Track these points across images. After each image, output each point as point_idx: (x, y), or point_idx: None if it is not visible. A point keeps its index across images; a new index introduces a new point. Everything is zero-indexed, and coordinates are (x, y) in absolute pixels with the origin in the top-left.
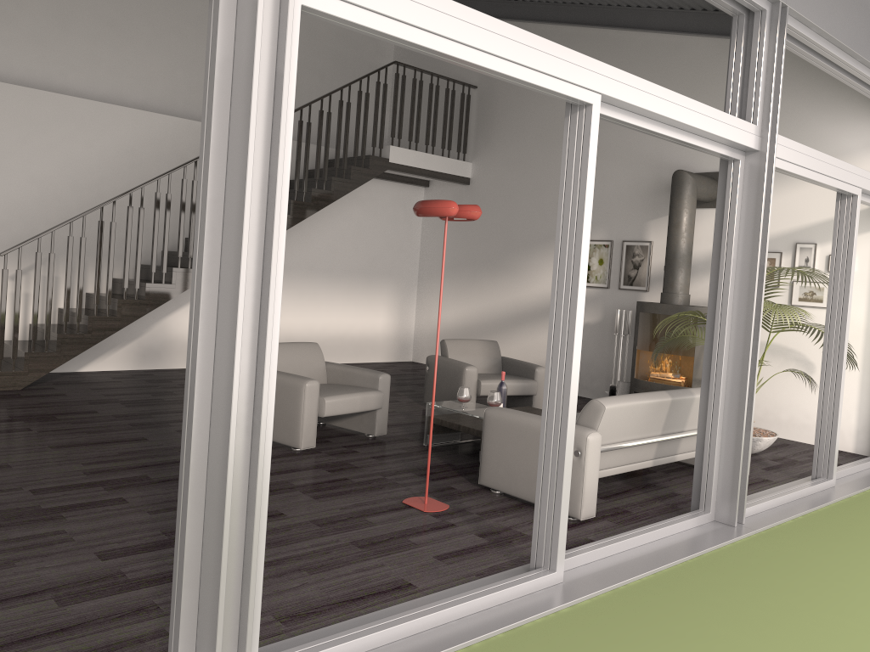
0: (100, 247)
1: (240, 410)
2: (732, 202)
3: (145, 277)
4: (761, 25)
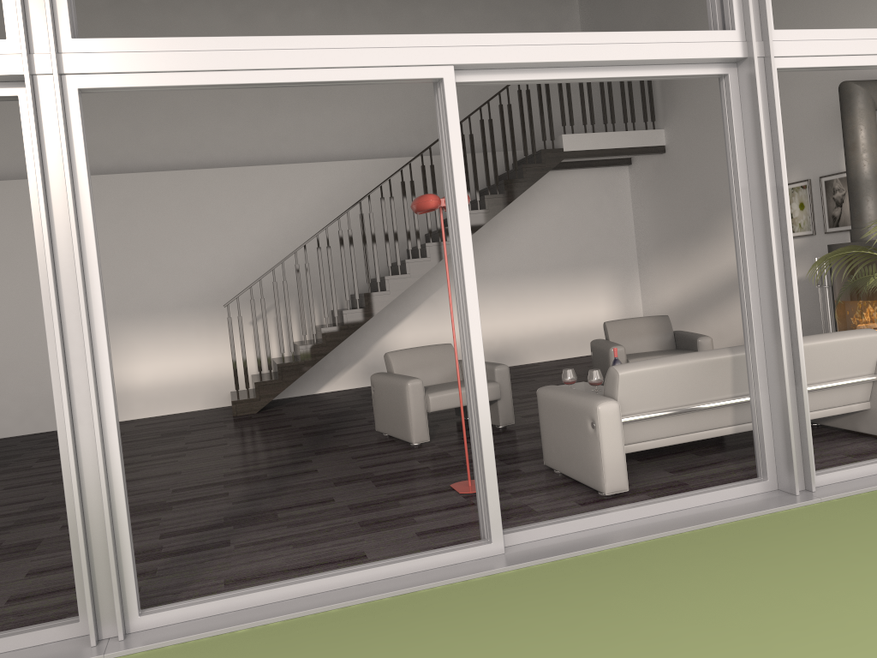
0: (299, 286)
1: (82, 410)
2: (730, 123)
3: (354, 305)
4: None
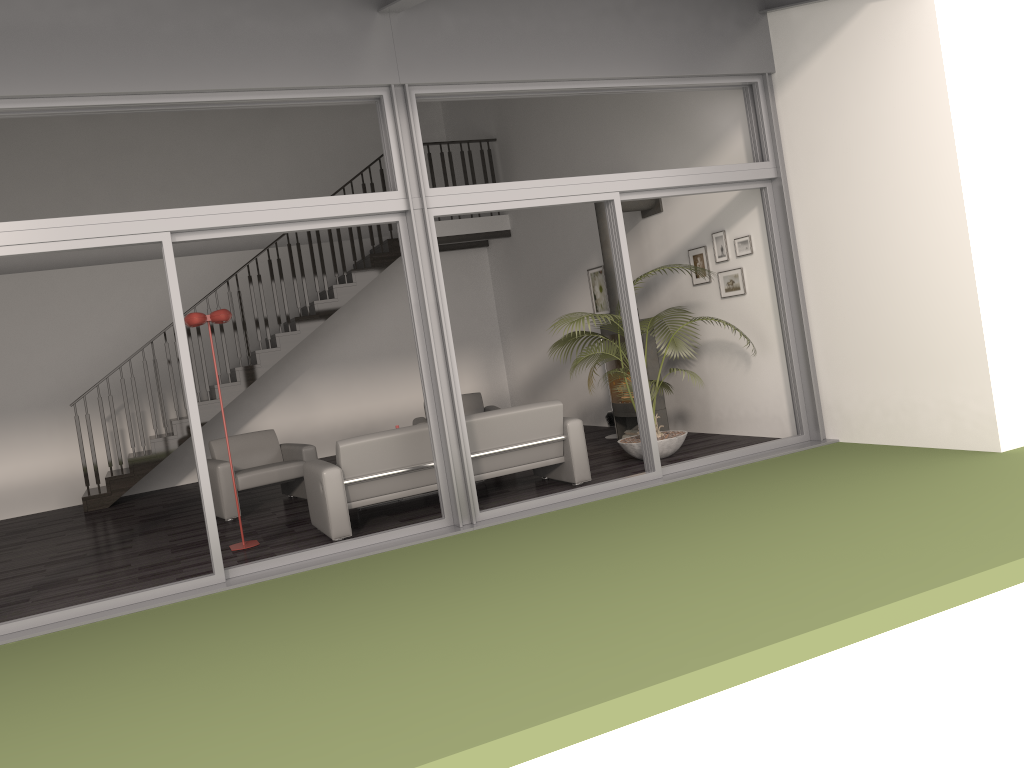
0: (148, 382)
1: None
2: (403, 256)
3: (211, 396)
4: (384, 108)
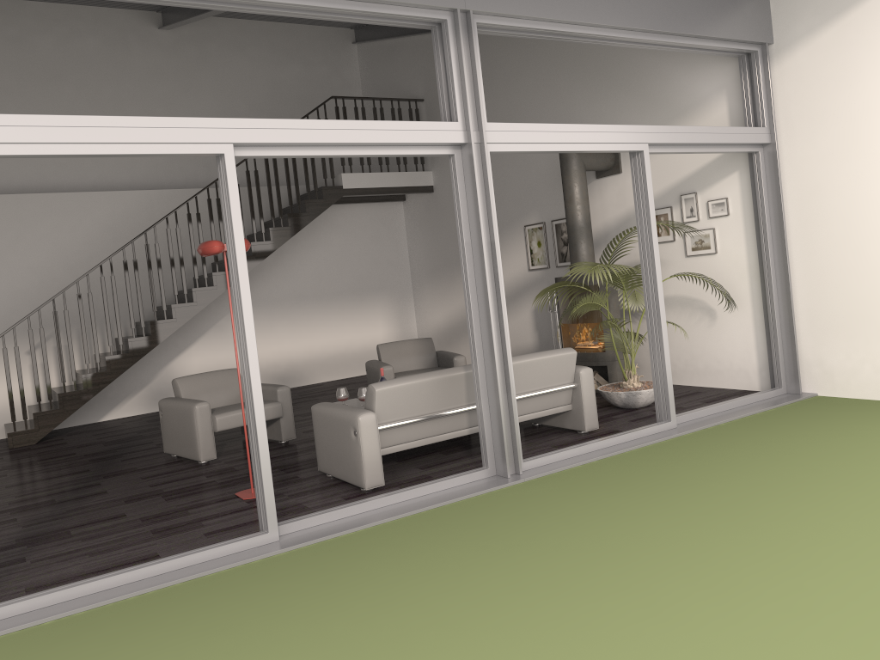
0: (82, 315)
1: None
2: (456, 192)
3: (140, 332)
4: (446, 33)
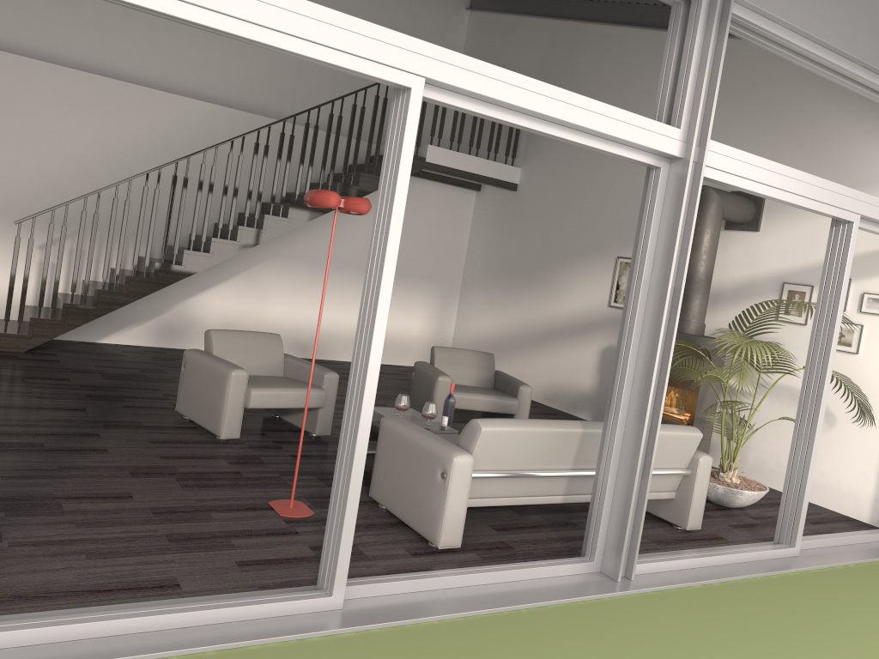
0: (112, 224)
1: None
2: (650, 215)
3: (167, 257)
4: (696, 15)
